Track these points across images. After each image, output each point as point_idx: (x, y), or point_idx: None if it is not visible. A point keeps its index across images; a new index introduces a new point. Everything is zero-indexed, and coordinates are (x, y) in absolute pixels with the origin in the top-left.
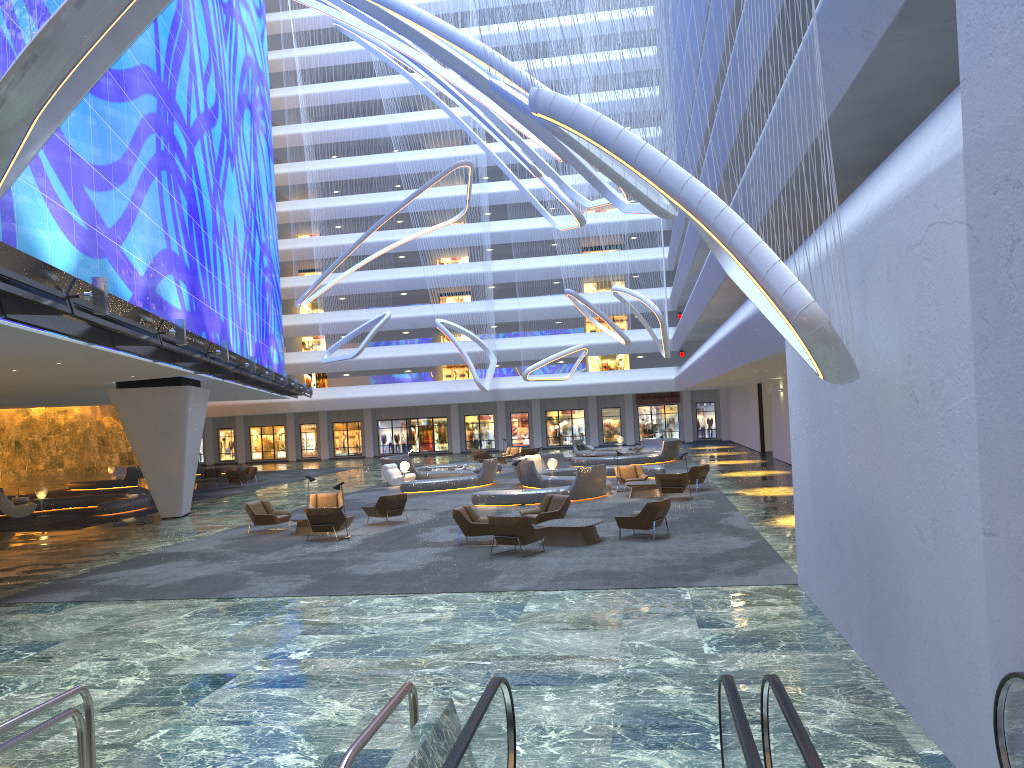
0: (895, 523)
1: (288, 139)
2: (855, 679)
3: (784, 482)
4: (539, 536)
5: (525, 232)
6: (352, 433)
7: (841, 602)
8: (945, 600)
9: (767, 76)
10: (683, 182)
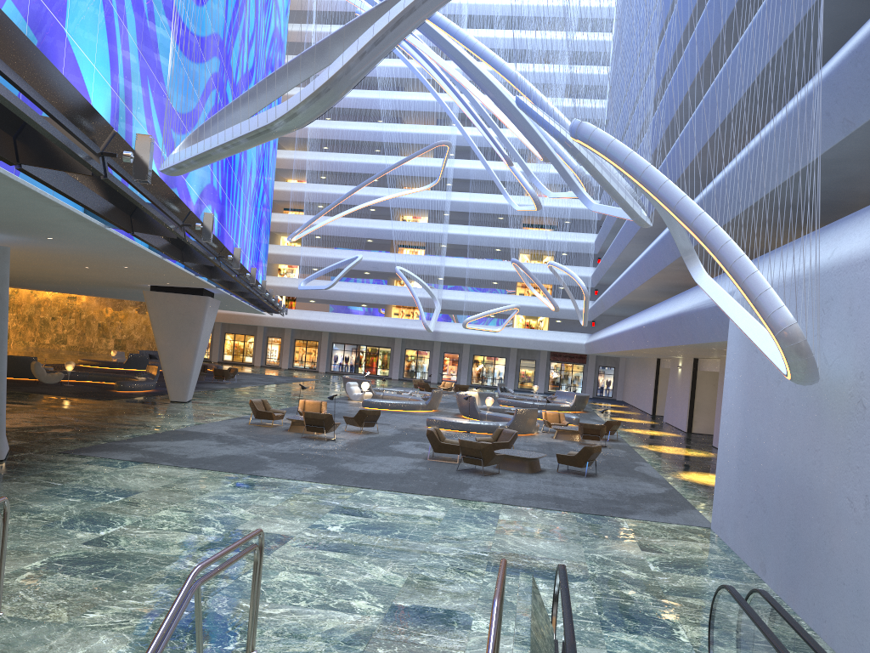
0: (826, 493)
1: None
2: None
3: (678, 443)
4: (497, 461)
5: (479, 205)
6: (310, 350)
7: (758, 546)
8: (869, 555)
9: (726, 120)
10: (696, 215)
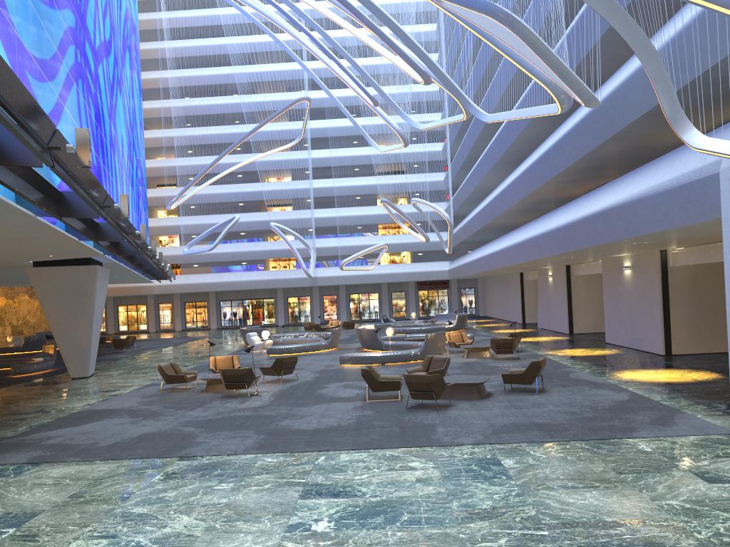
0: None
1: (152, 82)
2: None
3: (575, 345)
4: (448, 391)
5: (337, 159)
6: (200, 310)
7: None
8: None
9: None
10: None
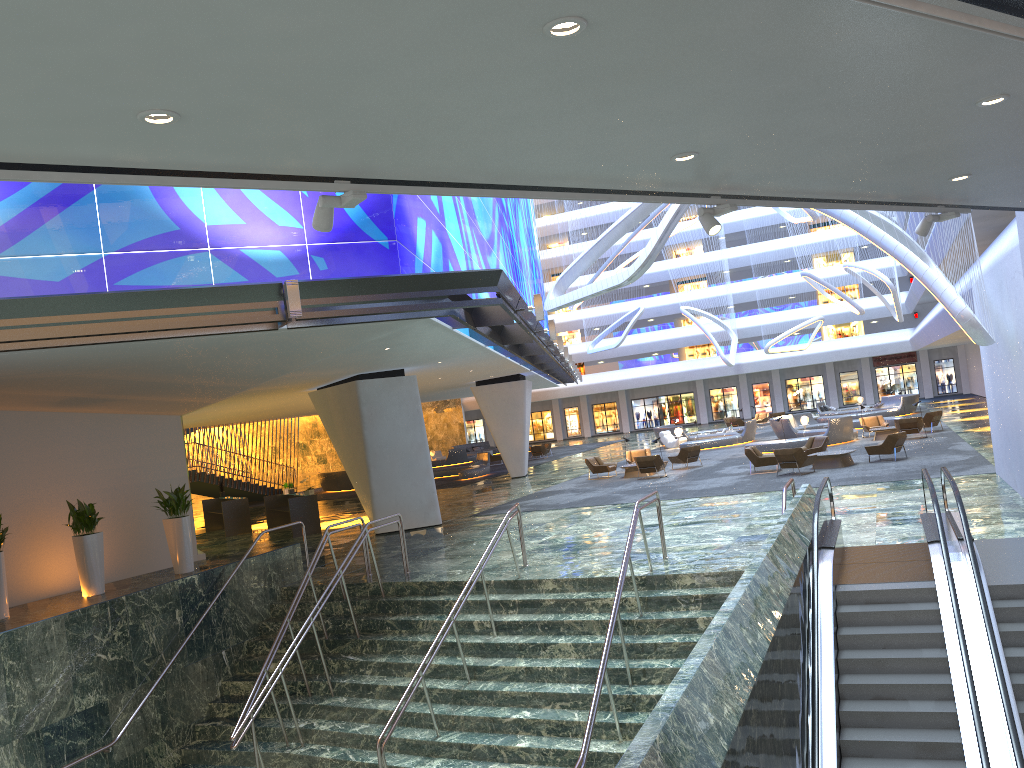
0: (1021, 414)
1: None
2: (1012, 501)
3: None
4: (810, 461)
5: (755, 219)
6: (609, 413)
7: (1011, 469)
8: None
9: None
10: (894, 246)
